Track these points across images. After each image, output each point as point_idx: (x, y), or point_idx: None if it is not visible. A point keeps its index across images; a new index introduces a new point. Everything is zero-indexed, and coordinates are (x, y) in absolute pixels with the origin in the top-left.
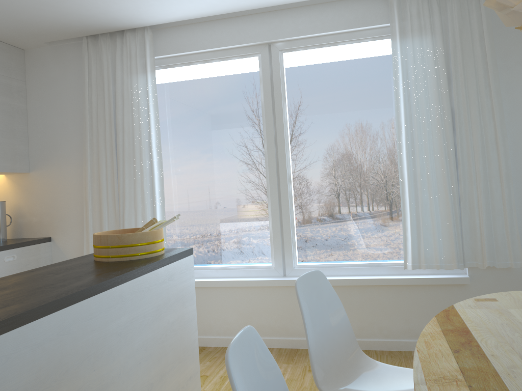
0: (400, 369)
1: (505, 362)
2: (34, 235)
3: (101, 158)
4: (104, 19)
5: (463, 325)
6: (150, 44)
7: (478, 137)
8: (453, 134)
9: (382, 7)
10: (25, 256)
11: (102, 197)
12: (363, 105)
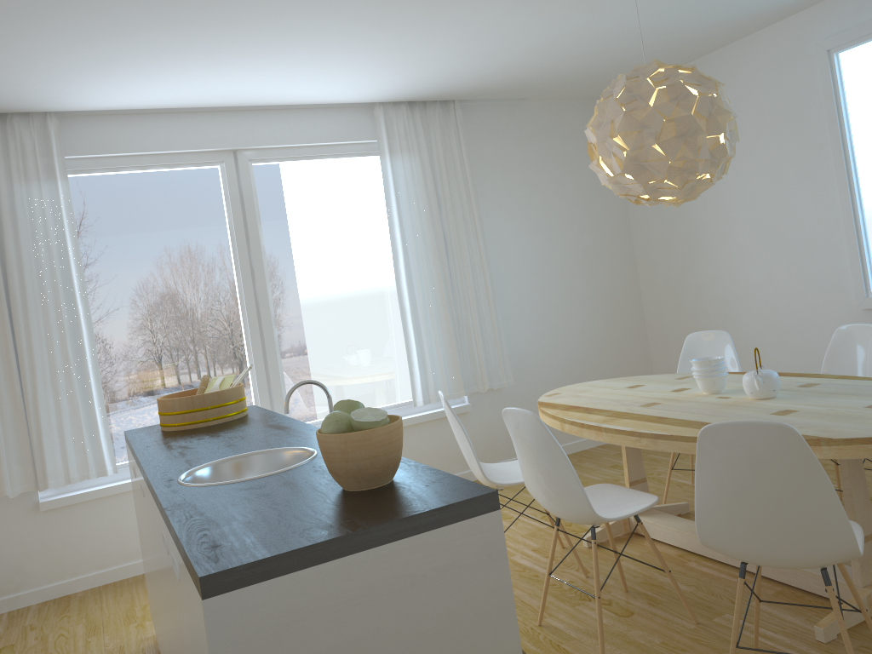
0: (512, 462)
1: (622, 409)
2: None
3: None
4: (2, 98)
5: (567, 405)
6: (55, 137)
7: (469, 262)
8: (447, 260)
9: (367, 121)
10: None
11: None
12: (351, 229)
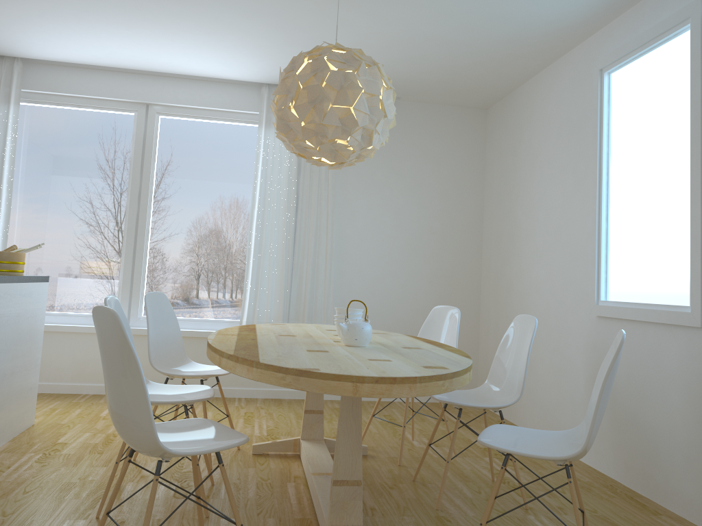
0: (213, 366)
1: (264, 333)
2: None
3: None
4: None
5: (254, 327)
6: (19, 75)
7: (314, 220)
8: (295, 215)
9: (255, 97)
10: None
11: None
12: (227, 177)
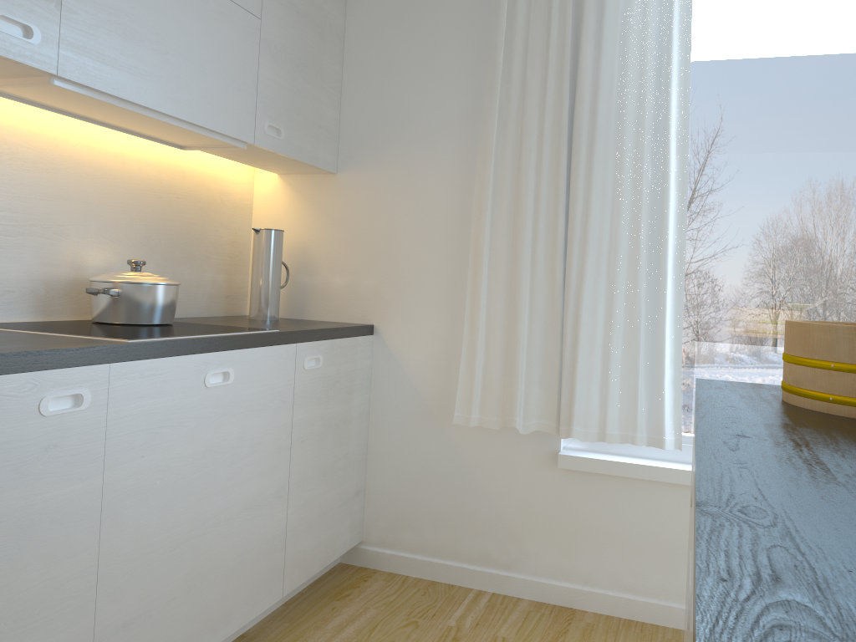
0: None
1: None
2: (333, 317)
3: (528, 151)
4: None
5: None
6: None
7: None
8: None
9: None
10: (335, 361)
11: (522, 245)
12: None
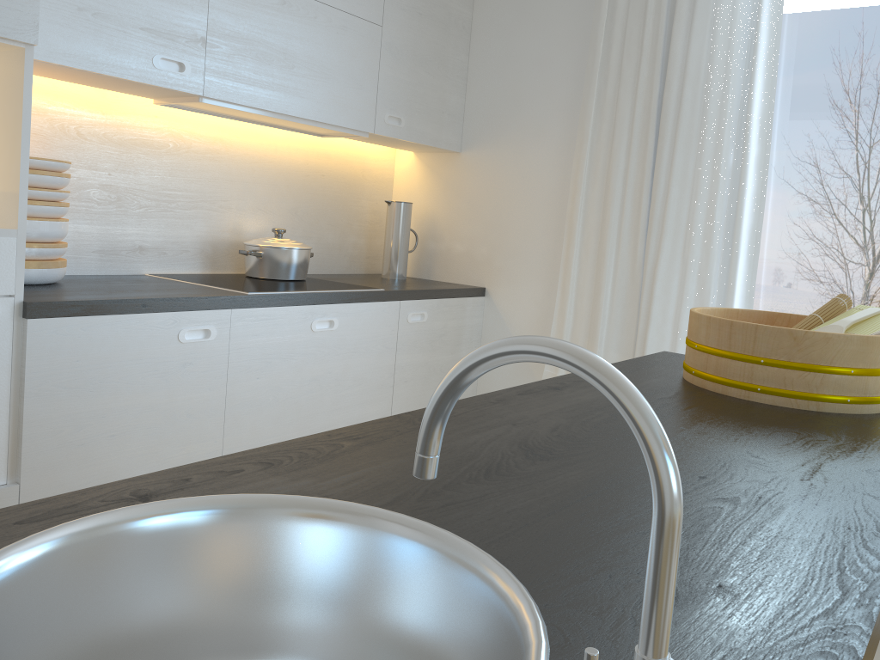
0: None
1: None
2: (453, 279)
3: (619, 135)
4: None
5: None
6: None
7: None
8: None
9: None
10: (441, 318)
11: (608, 222)
12: None
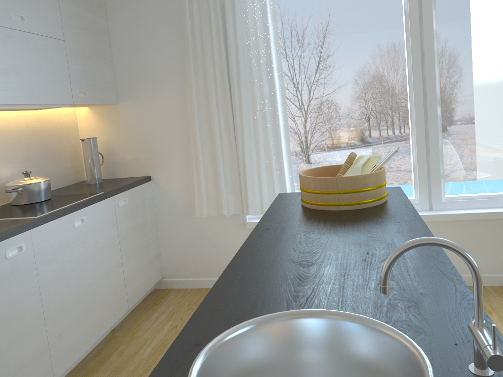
0: None
1: None
2: (130, 175)
3: (210, 84)
4: None
5: None
6: None
7: None
8: None
9: None
10: (134, 199)
11: (214, 129)
12: None
